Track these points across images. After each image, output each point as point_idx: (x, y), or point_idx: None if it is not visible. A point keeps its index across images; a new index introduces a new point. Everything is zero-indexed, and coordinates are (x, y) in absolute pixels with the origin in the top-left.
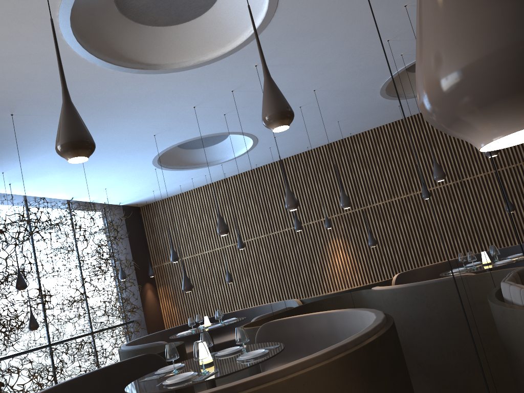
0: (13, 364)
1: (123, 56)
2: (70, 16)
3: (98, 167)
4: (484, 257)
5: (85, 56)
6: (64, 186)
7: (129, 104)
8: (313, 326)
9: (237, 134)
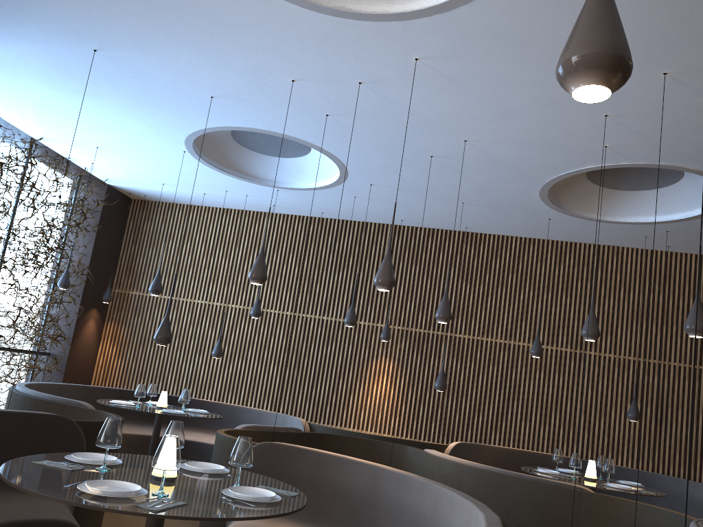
0: None
1: None
2: None
3: (104, 107)
4: (591, 469)
5: None
6: (37, 113)
7: (202, 25)
8: (343, 477)
9: (322, 157)
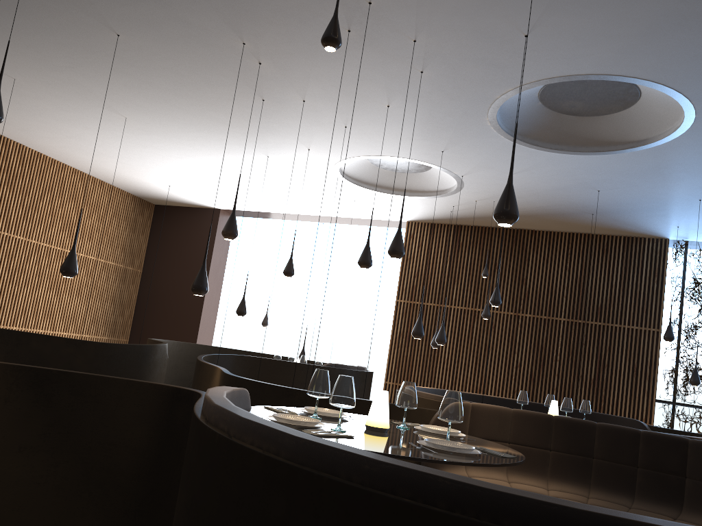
0: (696, 414)
1: (610, 141)
2: (532, 138)
3: None
4: None
5: (572, 154)
6: None
7: (680, 168)
8: None
9: None
